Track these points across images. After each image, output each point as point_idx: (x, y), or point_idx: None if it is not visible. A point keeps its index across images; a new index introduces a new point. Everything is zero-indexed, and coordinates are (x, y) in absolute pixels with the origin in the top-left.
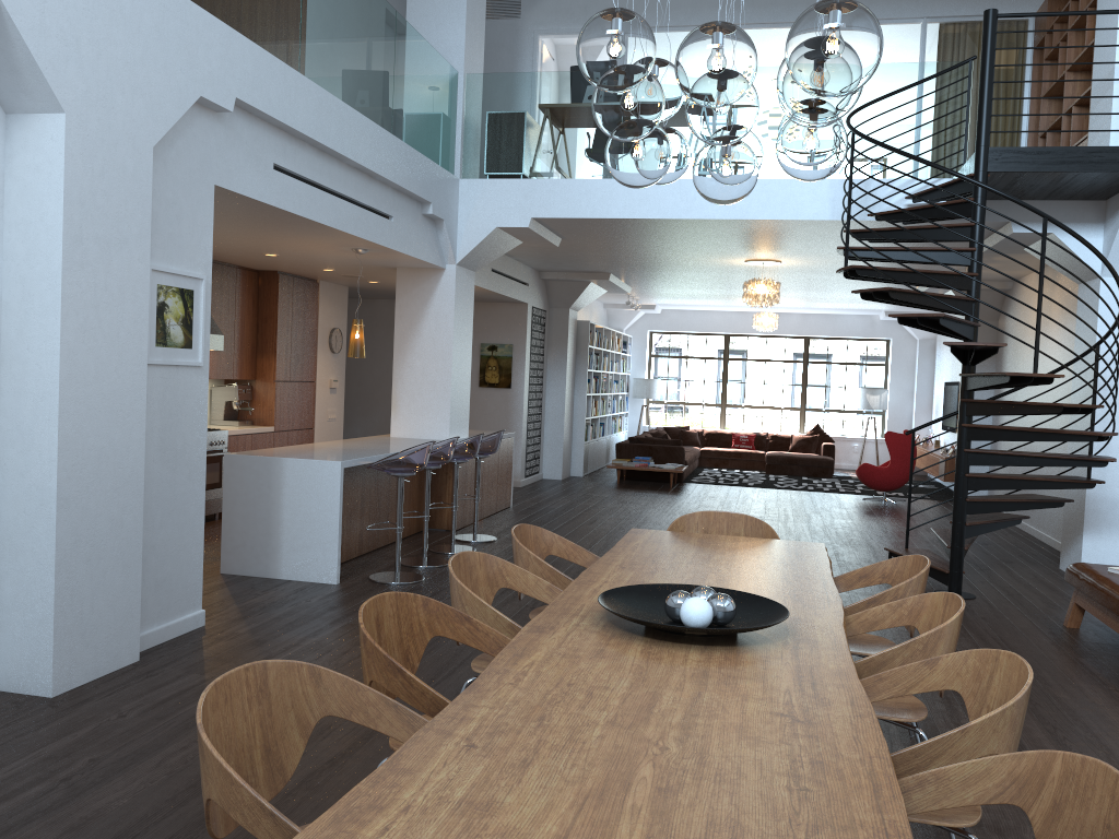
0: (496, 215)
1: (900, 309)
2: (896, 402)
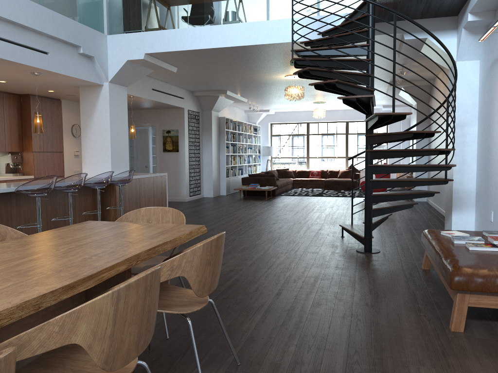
0: (127, 53)
1: (389, 103)
2: None
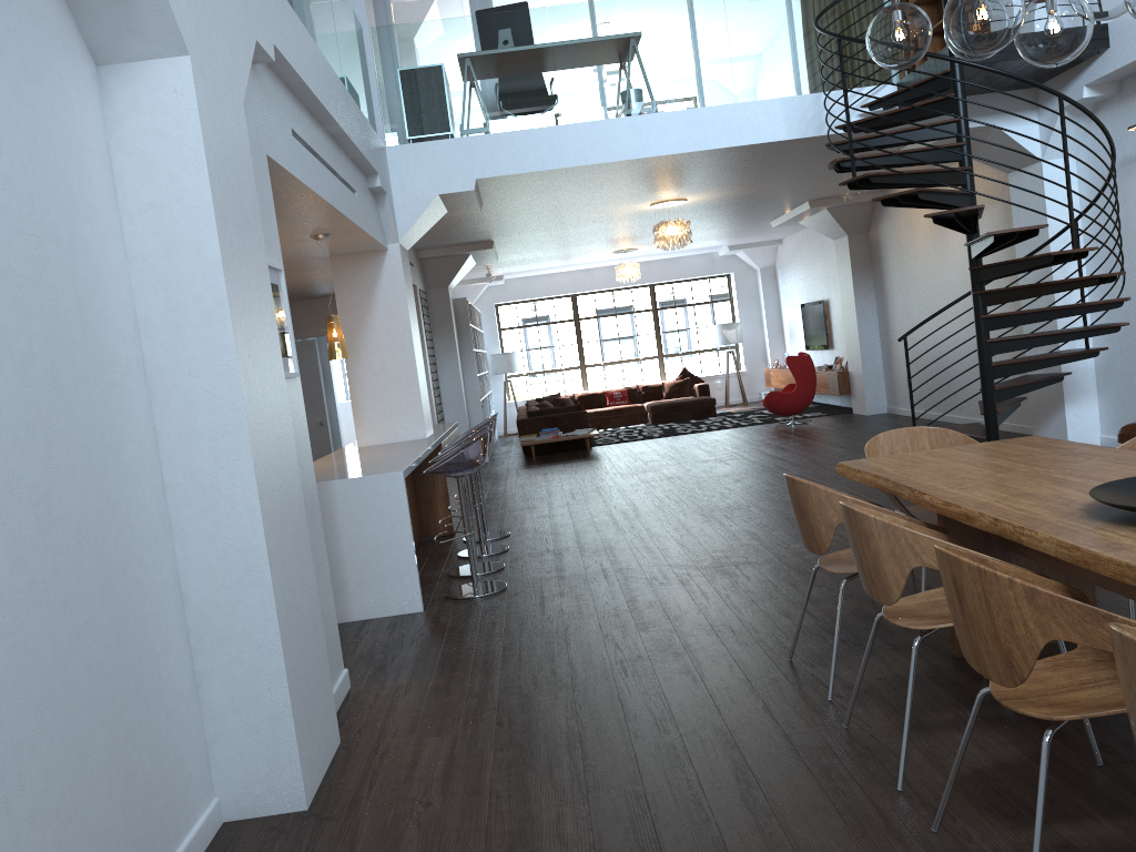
0: (436, 182)
1: (745, 241)
2: (748, 333)
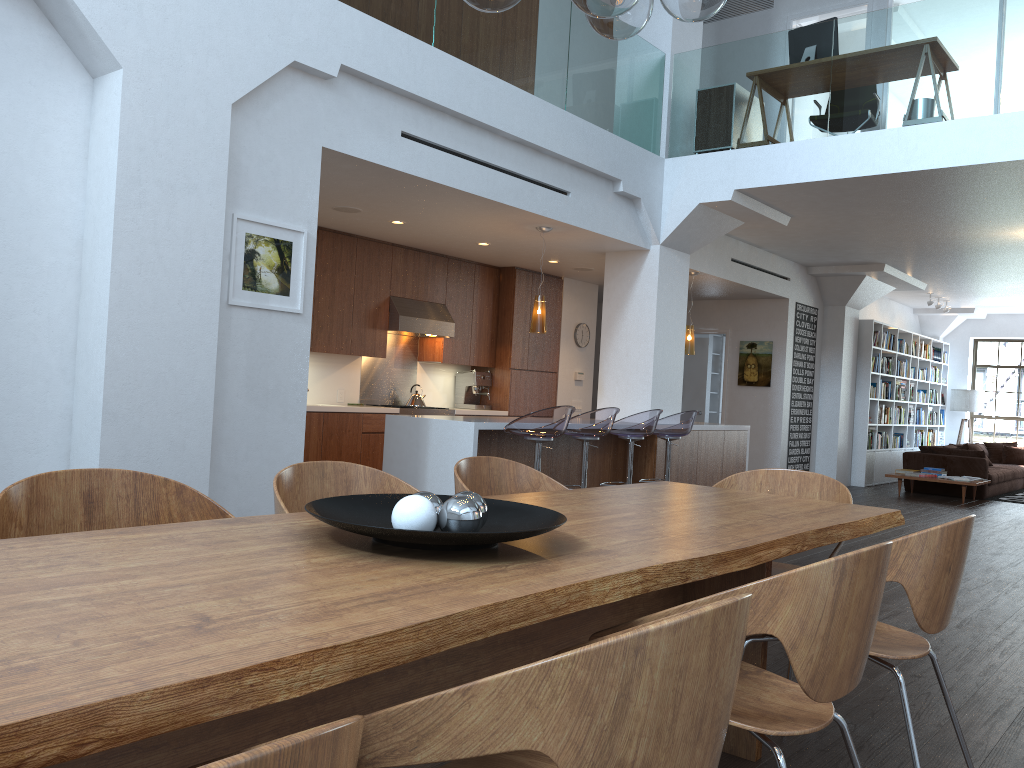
0: (699, 191)
1: None
2: None
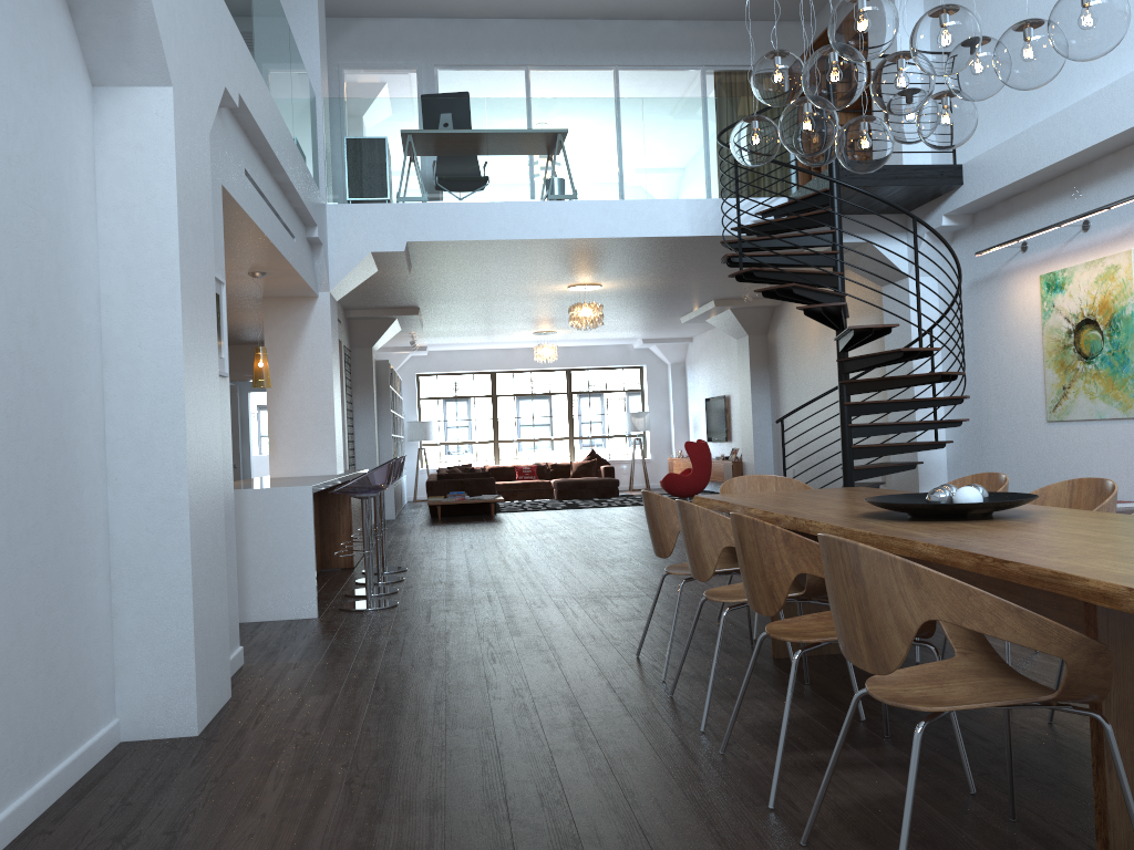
0: (370, 240)
1: (658, 336)
2: (656, 423)
